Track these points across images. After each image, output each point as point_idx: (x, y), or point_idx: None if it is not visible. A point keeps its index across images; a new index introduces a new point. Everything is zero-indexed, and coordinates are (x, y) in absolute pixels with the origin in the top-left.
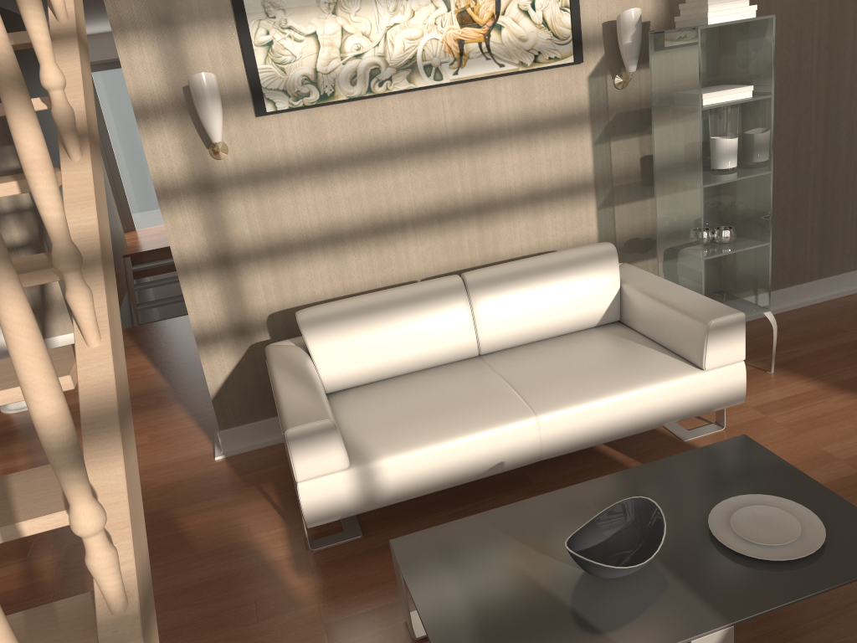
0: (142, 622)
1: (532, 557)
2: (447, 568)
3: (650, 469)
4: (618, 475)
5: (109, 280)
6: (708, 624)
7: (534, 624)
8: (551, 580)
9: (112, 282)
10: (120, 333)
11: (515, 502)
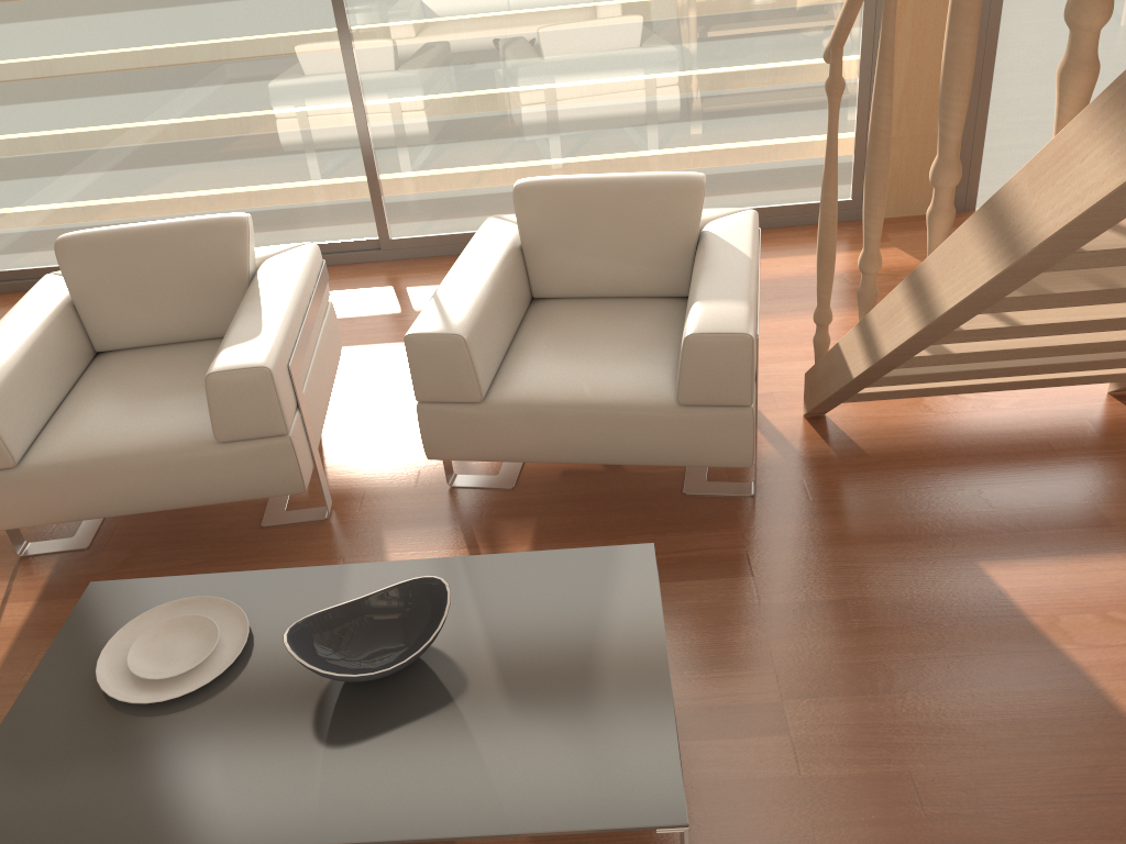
0: (912, 276)
1: (475, 705)
2: (605, 725)
3: (150, 831)
4: (210, 839)
5: (1114, 125)
6: (366, 567)
7: (533, 612)
8: (476, 661)
9: (1124, 145)
10: (1075, 205)
11: (424, 835)
